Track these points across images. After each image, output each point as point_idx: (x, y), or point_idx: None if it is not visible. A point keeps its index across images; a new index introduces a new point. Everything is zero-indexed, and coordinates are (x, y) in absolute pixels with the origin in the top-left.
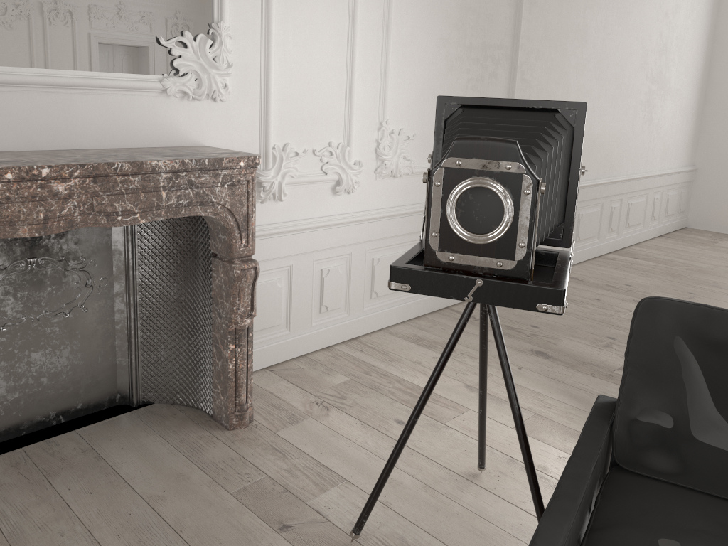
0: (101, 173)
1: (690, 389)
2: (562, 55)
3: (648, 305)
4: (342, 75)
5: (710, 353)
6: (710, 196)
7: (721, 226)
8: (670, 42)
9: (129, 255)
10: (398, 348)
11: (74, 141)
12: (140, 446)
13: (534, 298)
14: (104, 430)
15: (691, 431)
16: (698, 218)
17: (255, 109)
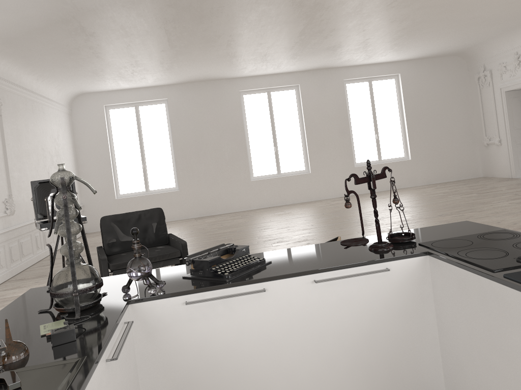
0: None
1: (117, 231)
2: (23, 163)
3: (103, 218)
4: None
5: (118, 223)
6: (93, 216)
7: None
8: (59, 151)
9: None
10: (0, 293)
11: None
12: None
13: None
14: None
15: (120, 240)
16: (91, 227)
17: None
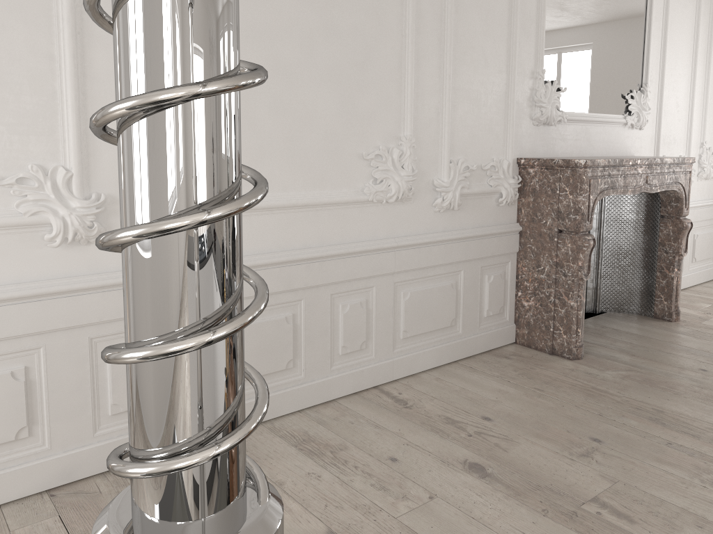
0: (651, 163)
1: None
2: None
3: None
4: (686, 113)
5: None
6: None
7: None
8: None
9: (602, 219)
10: None
11: (593, 152)
12: (630, 326)
13: None
14: (598, 320)
15: None
16: None
17: (653, 134)
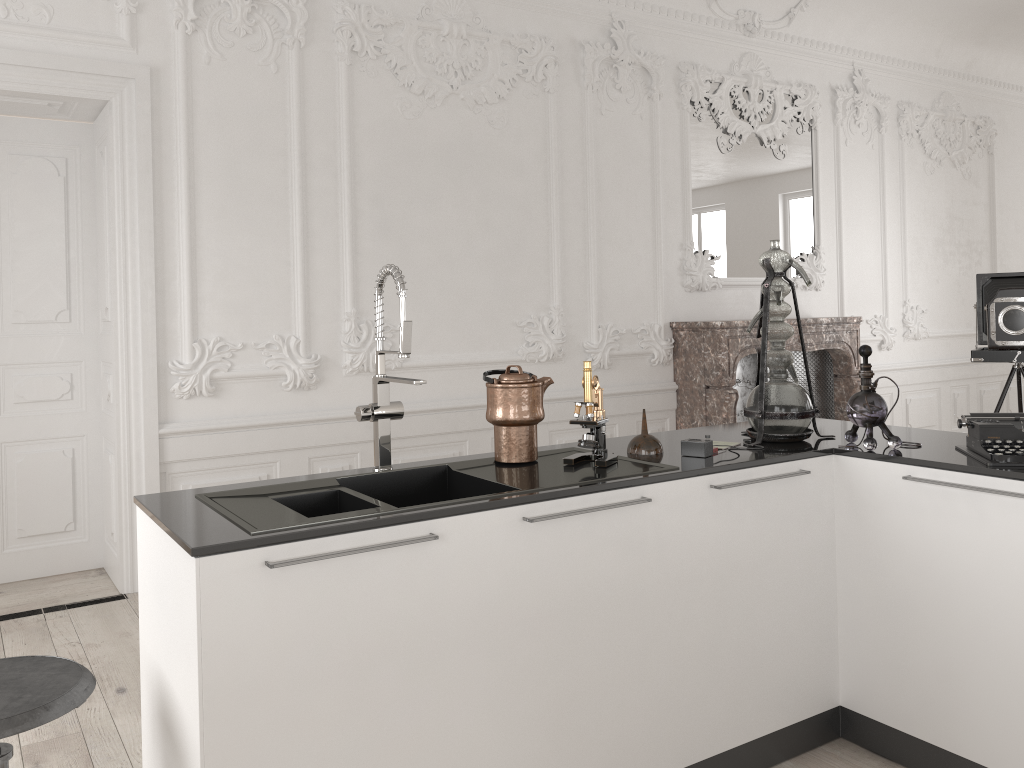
0: (802, 323)
1: None
2: None
3: None
4: (879, 271)
5: None
6: None
7: None
8: None
9: None
10: None
11: None
12: None
13: None
14: None
15: None
16: None
17: (835, 294)
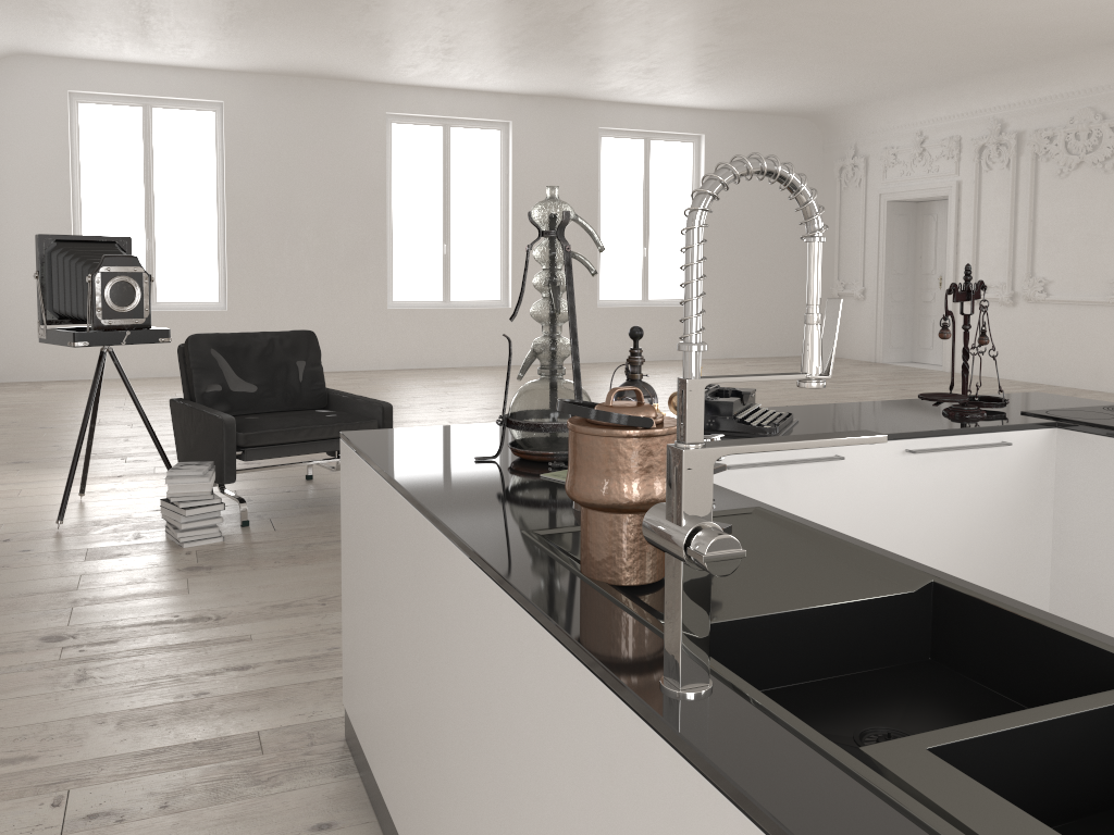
0: None
1: (225, 370)
2: None
3: (193, 338)
4: None
5: (227, 353)
6: (14, 344)
7: (32, 374)
8: None
9: None
10: None
11: None
12: None
13: (157, 336)
14: None
15: (230, 388)
16: (5, 370)
17: None
